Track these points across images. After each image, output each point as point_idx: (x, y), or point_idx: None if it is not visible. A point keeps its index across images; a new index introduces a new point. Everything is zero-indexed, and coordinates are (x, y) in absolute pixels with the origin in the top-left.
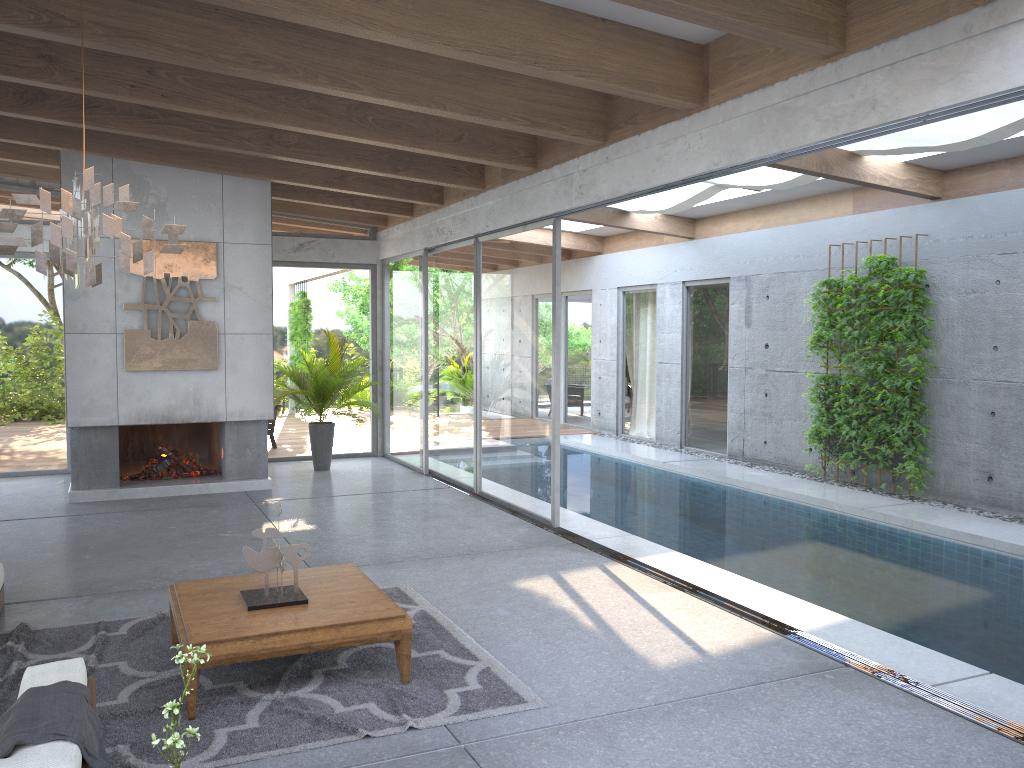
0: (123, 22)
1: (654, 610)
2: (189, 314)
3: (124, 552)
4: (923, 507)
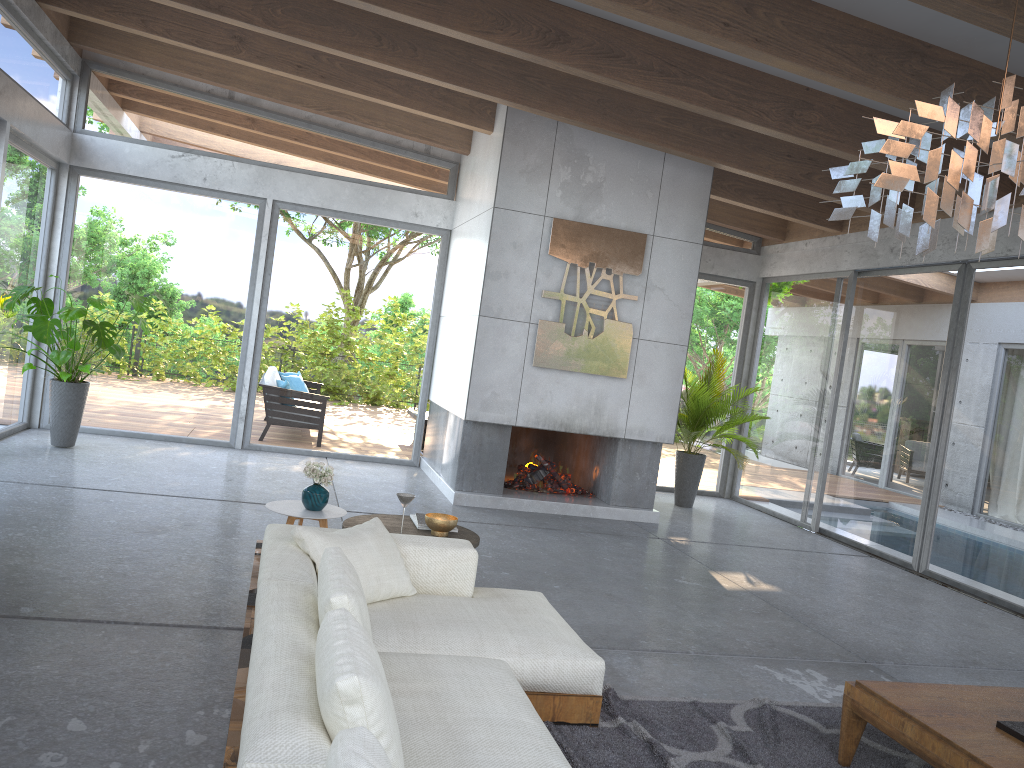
0: None
1: None
2: (606, 311)
3: (591, 587)
4: None
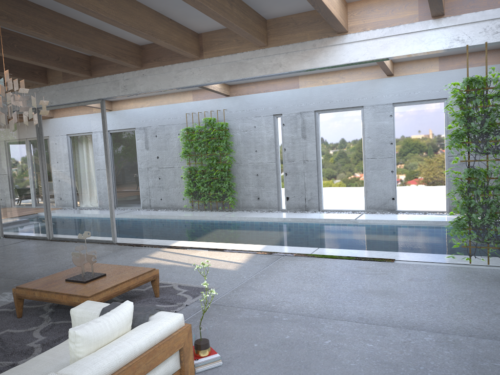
0: None
1: (204, 257)
2: None
3: None
4: (238, 213)
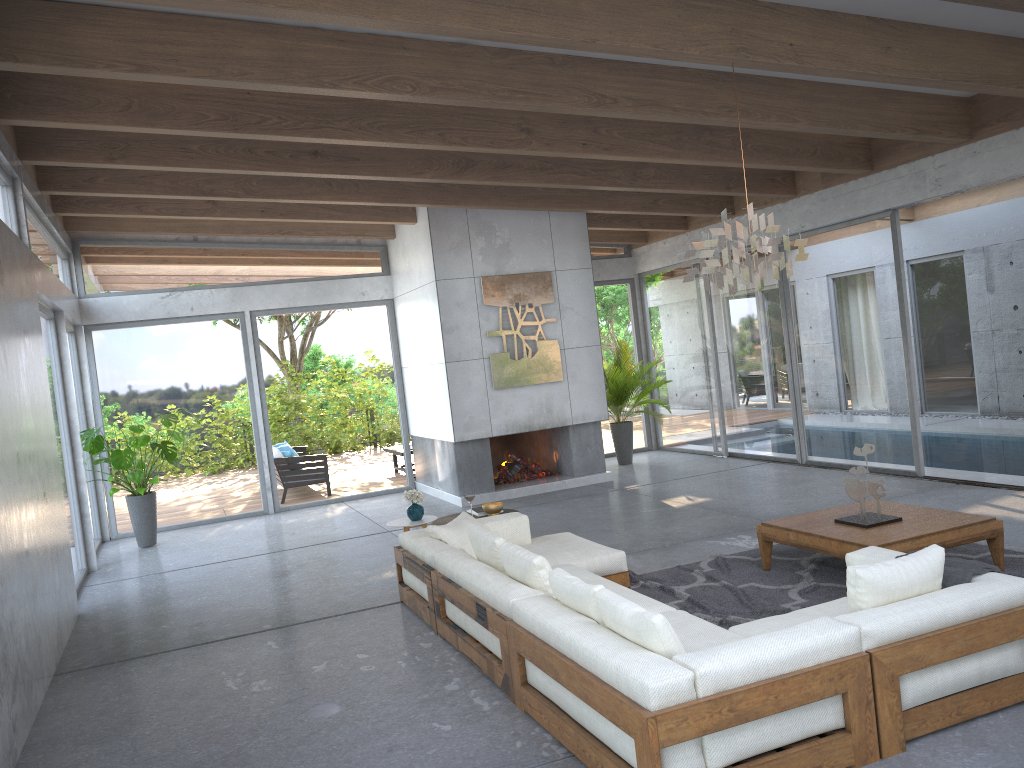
0: (642, 94)
1: None
2: (536, 335)
3: (589, 529)
4: None
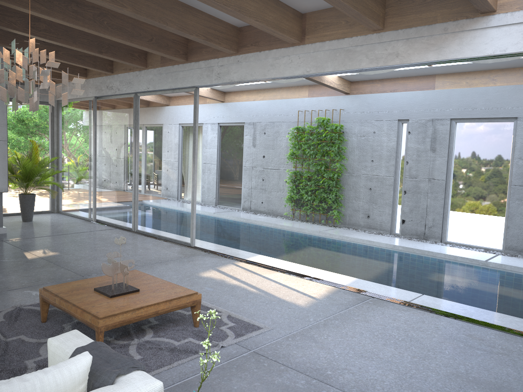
0: None
1: (276, 281)
2: None
3: None
4: (342, 230)
